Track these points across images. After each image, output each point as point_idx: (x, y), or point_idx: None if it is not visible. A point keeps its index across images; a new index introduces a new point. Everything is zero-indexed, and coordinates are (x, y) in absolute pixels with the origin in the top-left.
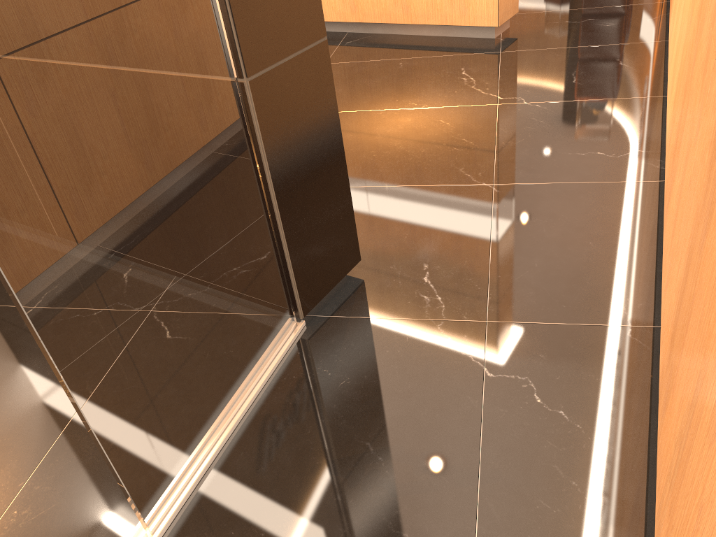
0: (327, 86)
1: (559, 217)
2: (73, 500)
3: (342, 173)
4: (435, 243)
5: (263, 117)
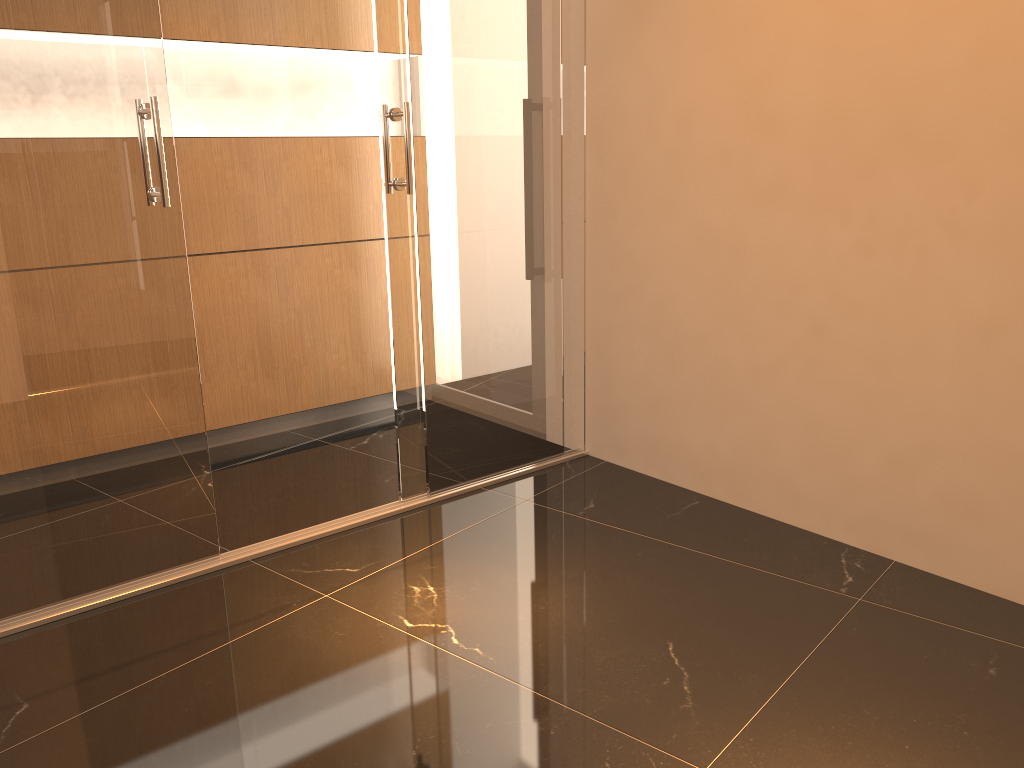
0: None
1: None
2: (249, 596)
3: None
4: None
5: None
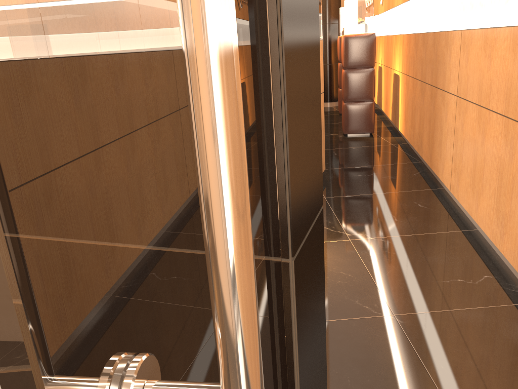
0: (322, 251)
1: (473, 346)
2: None
3: (324, 333)
4: (382, 385)
5: (297, 297)
